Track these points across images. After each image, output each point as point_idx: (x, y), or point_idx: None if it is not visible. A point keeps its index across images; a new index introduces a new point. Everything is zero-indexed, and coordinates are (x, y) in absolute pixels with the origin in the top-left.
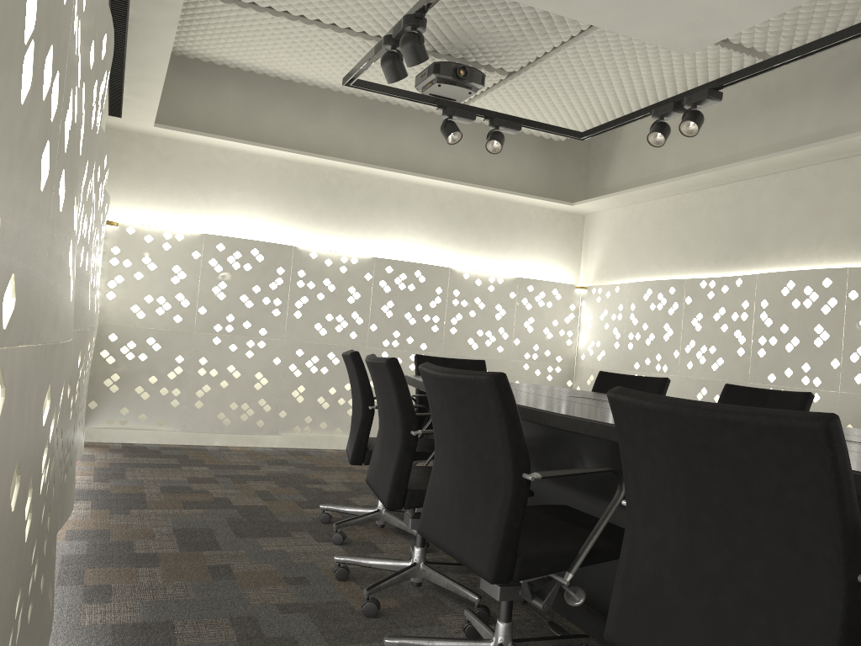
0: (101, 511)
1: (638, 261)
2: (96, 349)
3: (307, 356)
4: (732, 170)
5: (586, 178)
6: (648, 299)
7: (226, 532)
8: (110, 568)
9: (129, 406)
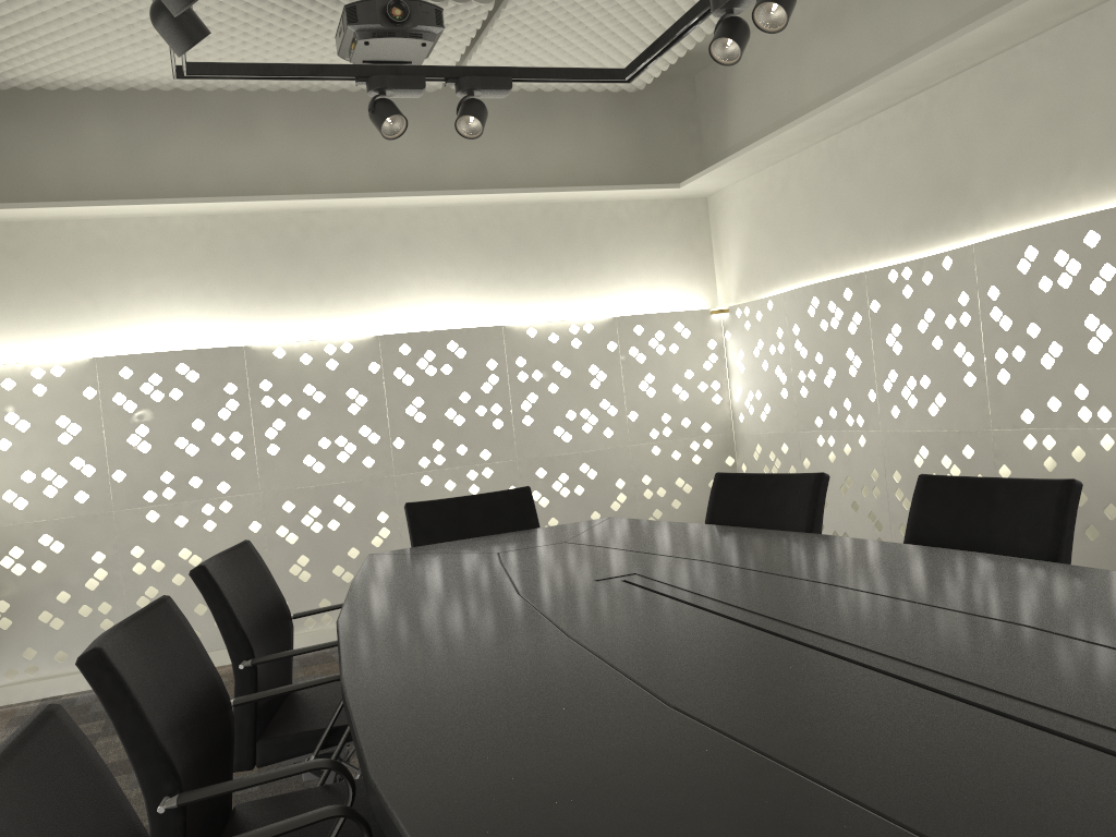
0: None
1: (793, 254)
2: None
3: (301, 509)
4: (900, 76)
5: (698, 140)
6: (816, 313)
7: None
8: None
9: (35, 645)
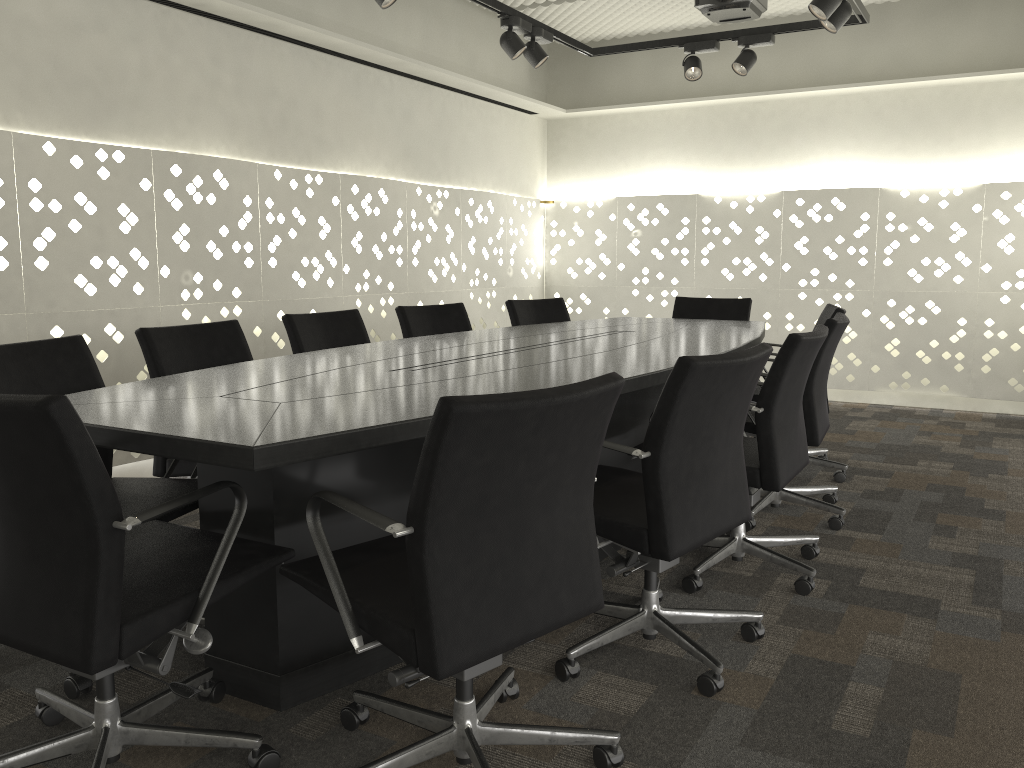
0: None
1: None
2: None
3: None
4: None
5: None
6: None
7: None
8: None
9: None
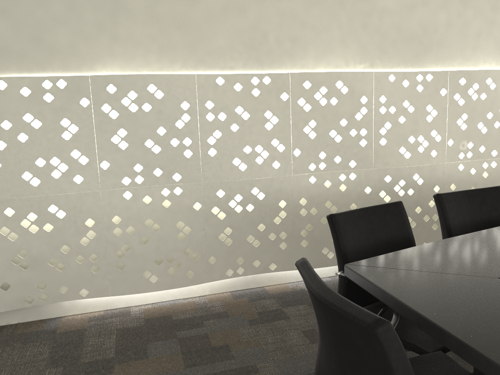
0: None
1: None
2: None
3: None
4: None
5: None
6: None
7: None
8: None
9: None
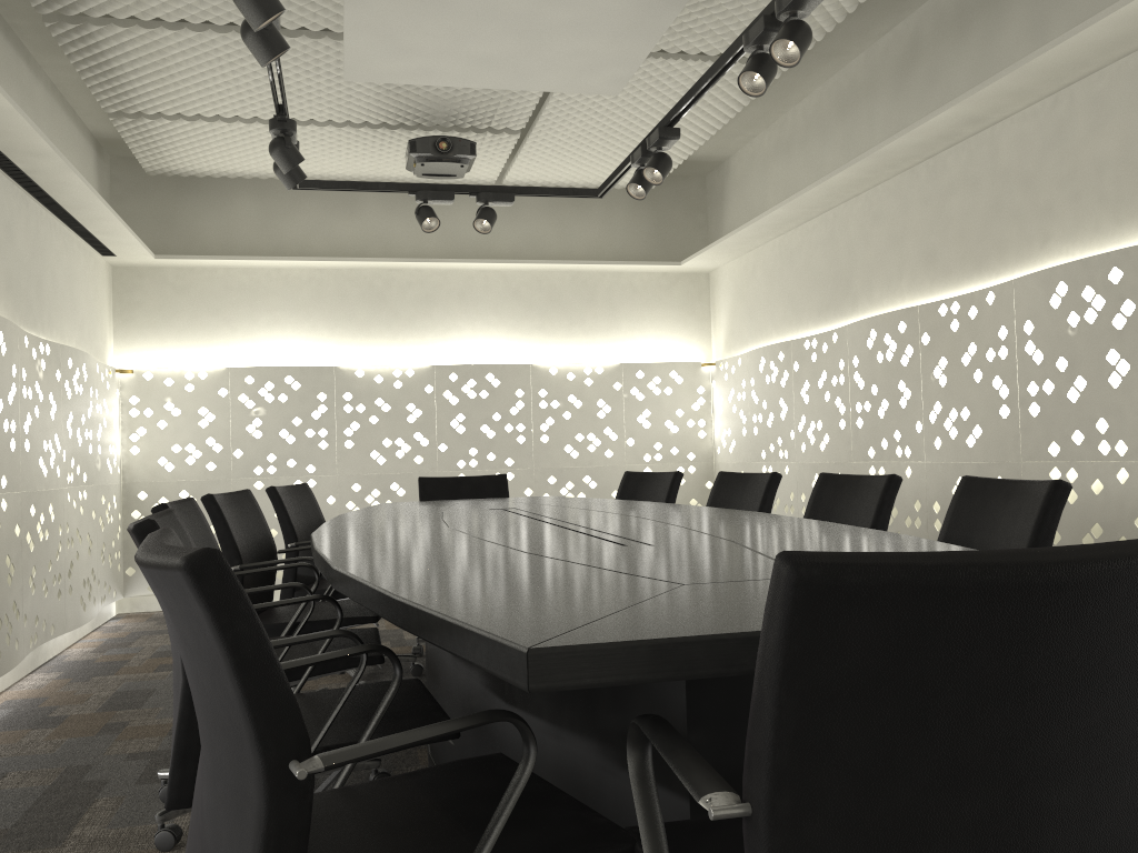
0: (61, 681)
1: (757, 323)
2: (126, 510)
3: (365, 490)
4: (802, 200)
5: (705, 227)
6: (763, 370)
7: (169, 691)
8: (7, 731)
9: None
